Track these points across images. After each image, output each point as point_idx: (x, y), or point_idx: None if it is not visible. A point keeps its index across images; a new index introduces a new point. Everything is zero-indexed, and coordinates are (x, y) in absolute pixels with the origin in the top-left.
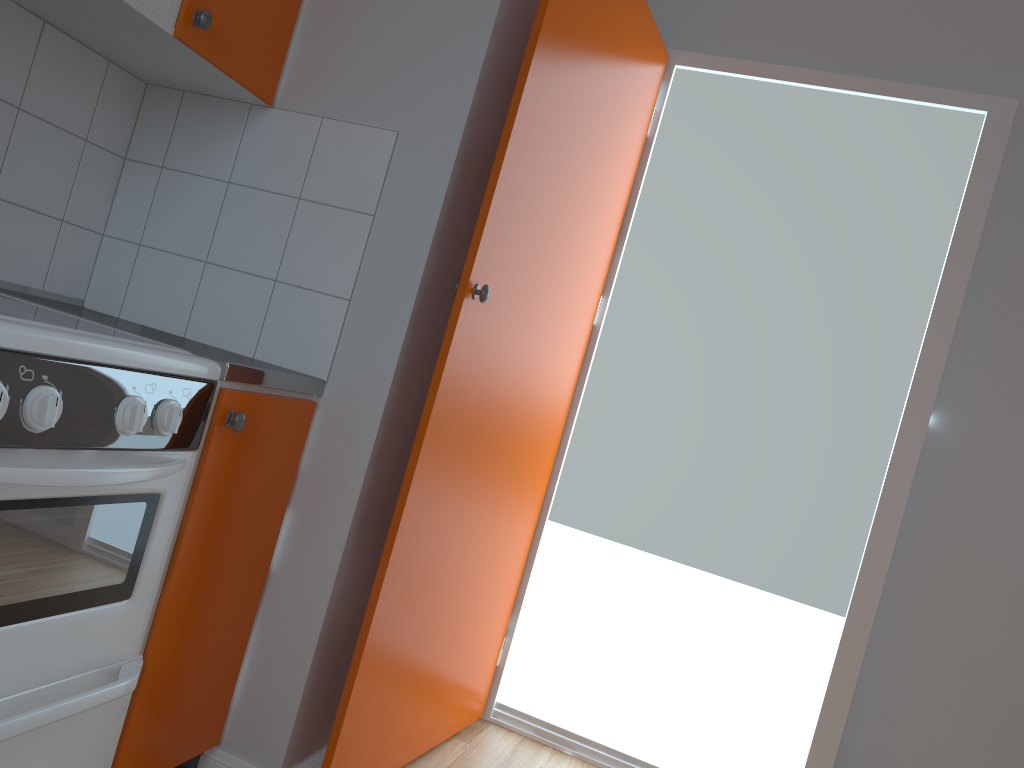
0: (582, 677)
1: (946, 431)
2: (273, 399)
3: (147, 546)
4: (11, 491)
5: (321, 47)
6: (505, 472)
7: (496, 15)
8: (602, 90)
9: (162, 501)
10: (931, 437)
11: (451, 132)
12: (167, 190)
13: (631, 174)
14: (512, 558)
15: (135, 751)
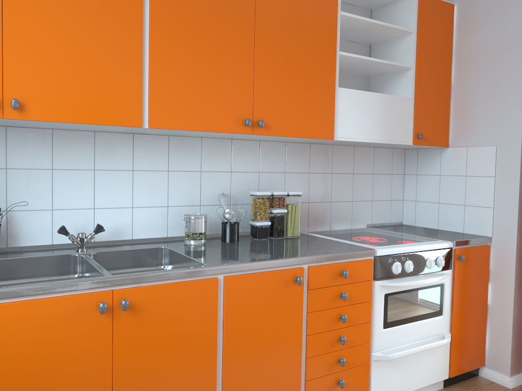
0: None
1: None
2: (472, 248)
3: (443, 299)
4: (405, 287)
5: (460, 123)
6: None
7: None
8: None
9: (444, 285)
10: None
11: (516, 141)
12: (420, 182)
13: None
14: None
15: (455, 363)
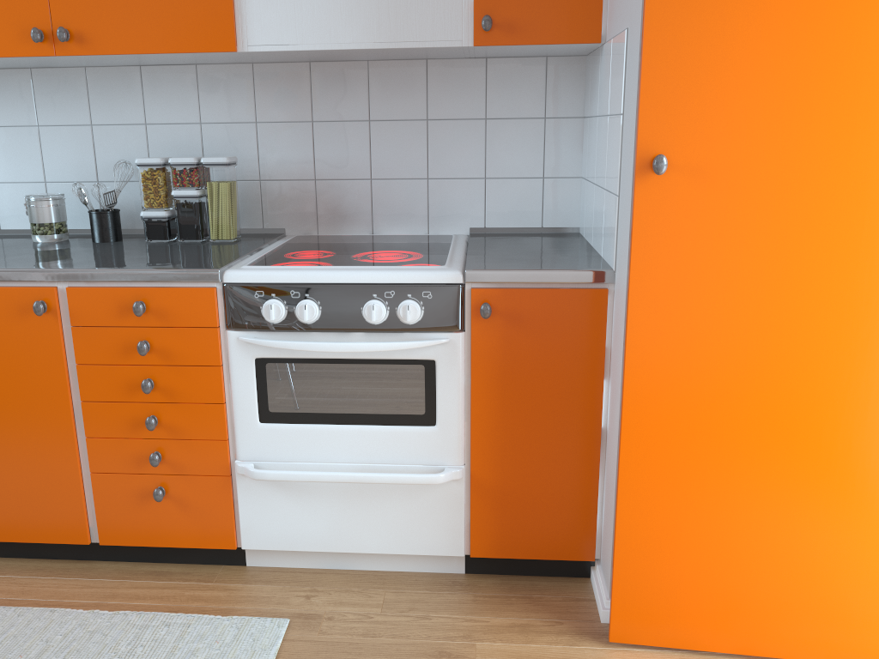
0: None
1: None
2: (536, 291)
3: (436, 393)
4: (313, 354)
5: None
6: None
7: None
8: None
9: (437, 365)
10: None
11: (638, 10)
12: (589, 134)
13: None
14: None
15: (485, 531)
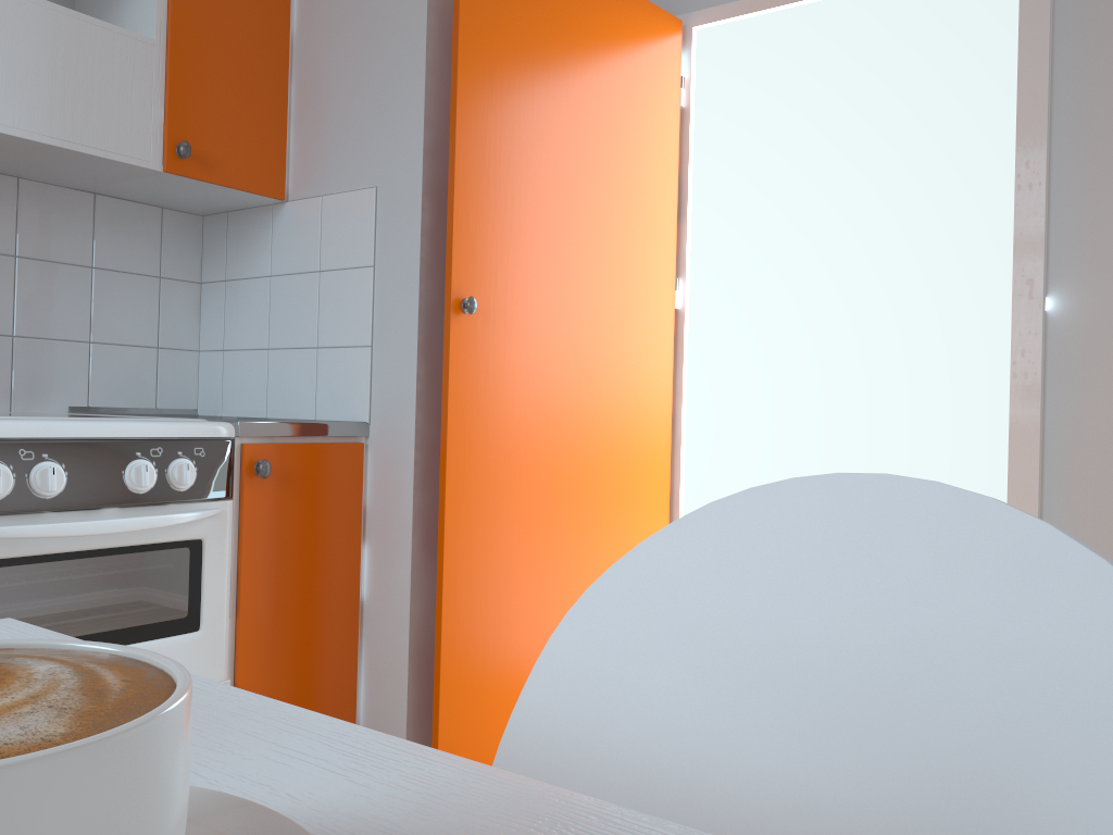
0: None
1: (1069, 311)
2: (306, 446)
3: (202, 585)
4: (44, 547)
5: (310, 137)
6: (590, 472)
7: (425, 55)
8: (581, 82)
9: (205, 545)
10: (1054, 322)
11: (414, 171)
12: (232, 298)
13: (671, 150)
14: None
15: None
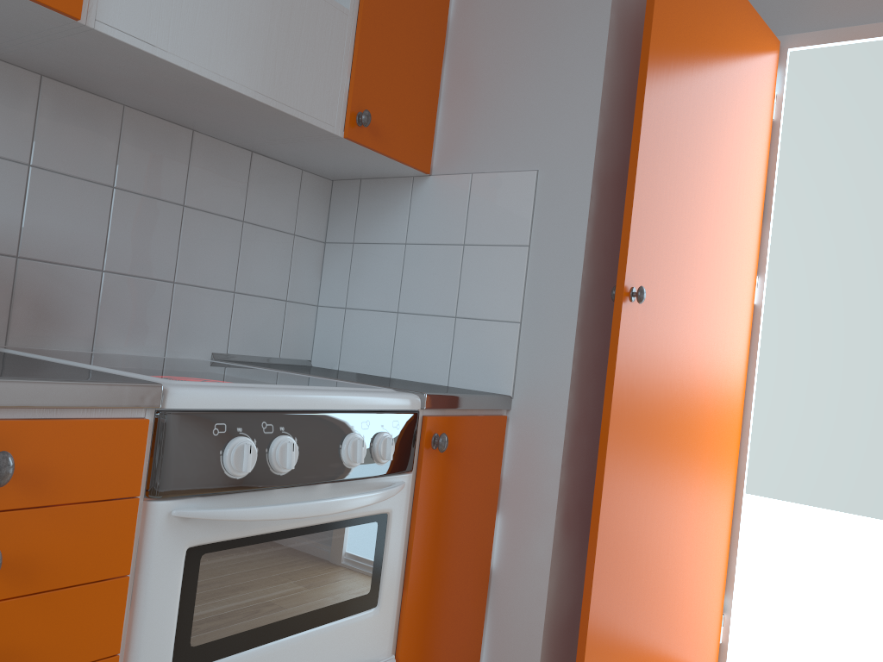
0: (812, 646)
1: None
2: (468, 419)
3: (383, 559)
4: (270, 525)
5: (461, 116)
6: (692, 456)
7: (606, 49)
8: (719, 89)
9: (390, 519)
10: None
11: (584, 159)
12: (359, 260)
13: (764, 158)
14: (715, 537)
15: None
